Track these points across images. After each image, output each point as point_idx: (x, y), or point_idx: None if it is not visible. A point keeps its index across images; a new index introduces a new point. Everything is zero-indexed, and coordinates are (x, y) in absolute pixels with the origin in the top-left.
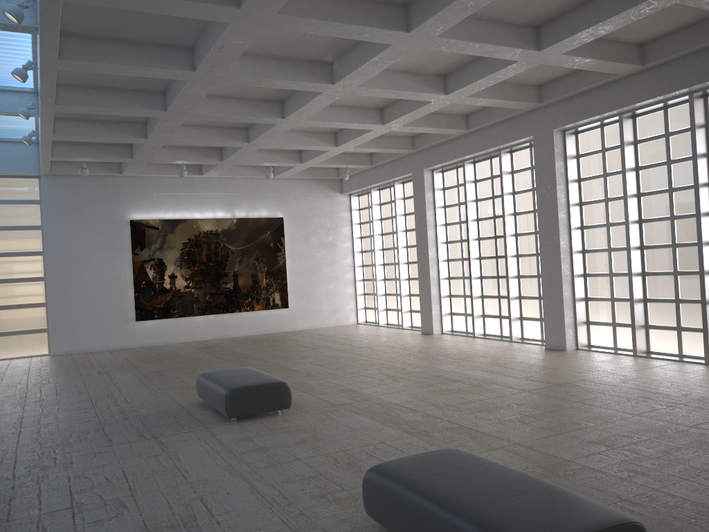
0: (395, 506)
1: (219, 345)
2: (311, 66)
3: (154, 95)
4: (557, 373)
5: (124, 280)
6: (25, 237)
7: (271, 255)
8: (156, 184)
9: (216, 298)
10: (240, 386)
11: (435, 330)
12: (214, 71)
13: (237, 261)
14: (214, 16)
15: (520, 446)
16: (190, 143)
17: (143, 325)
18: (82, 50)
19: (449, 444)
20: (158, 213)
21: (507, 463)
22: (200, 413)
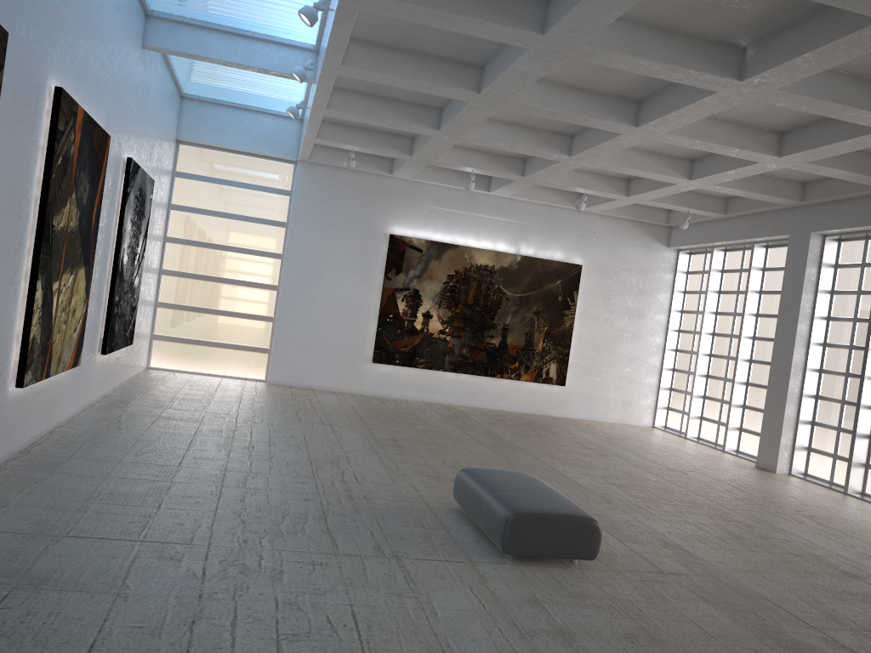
0: None
1: (470, 417)
2: (713, 49)
3: (468, 69)
4: None
5: (368, 308)
6: (265, 234)
7: (555, 312)
8: (430, 194)
9: (475, 354)
10: (529, 511)
11: (779, 467)
12: (573, 36)
13: (510, 311)
14: None
15: None
16: (492, 144)
17: (380, 370)
18: None
19: None
20: (425, 232)
21: None
22: (457, 528)
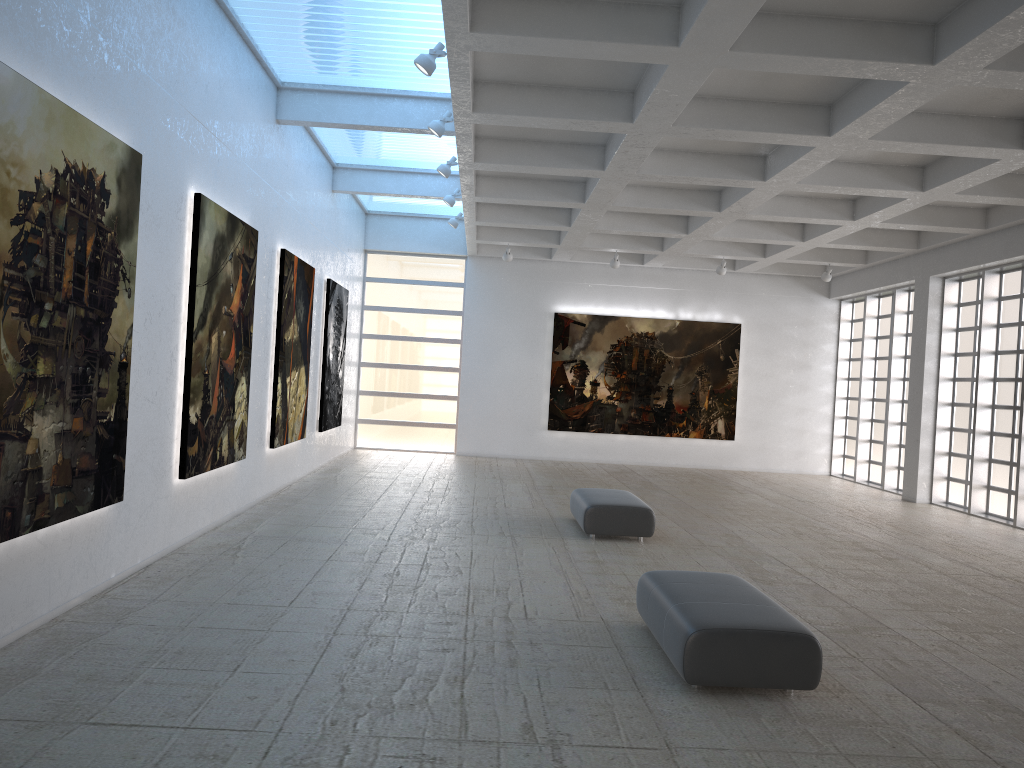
0: (646, 599)
1: (635, 472)
2: (739, 161)
3: (574, 185)
4: (1016, 567)
5: (540, 381)
6: (445, 323)
7: (718, 371)
8: (588, 273)
9: (642, 416)
10: (601, 504)
11: (919, 497)
12: (624, 170)
13: (674, 373)
14: (609, 129)
15: (855, 609)
16: (618, 232)
17: (555, 436)
18: (496, 152)
19: (782, 593)
20: (587, 307)
21: (822, 616)
22: (565, 526)
